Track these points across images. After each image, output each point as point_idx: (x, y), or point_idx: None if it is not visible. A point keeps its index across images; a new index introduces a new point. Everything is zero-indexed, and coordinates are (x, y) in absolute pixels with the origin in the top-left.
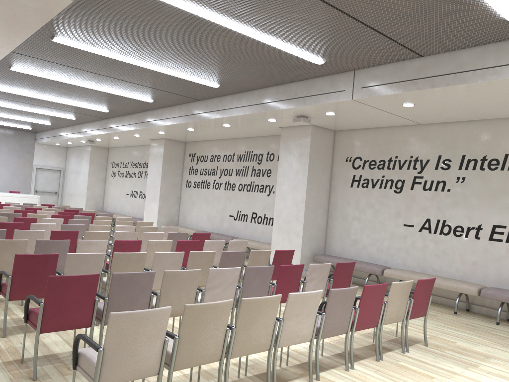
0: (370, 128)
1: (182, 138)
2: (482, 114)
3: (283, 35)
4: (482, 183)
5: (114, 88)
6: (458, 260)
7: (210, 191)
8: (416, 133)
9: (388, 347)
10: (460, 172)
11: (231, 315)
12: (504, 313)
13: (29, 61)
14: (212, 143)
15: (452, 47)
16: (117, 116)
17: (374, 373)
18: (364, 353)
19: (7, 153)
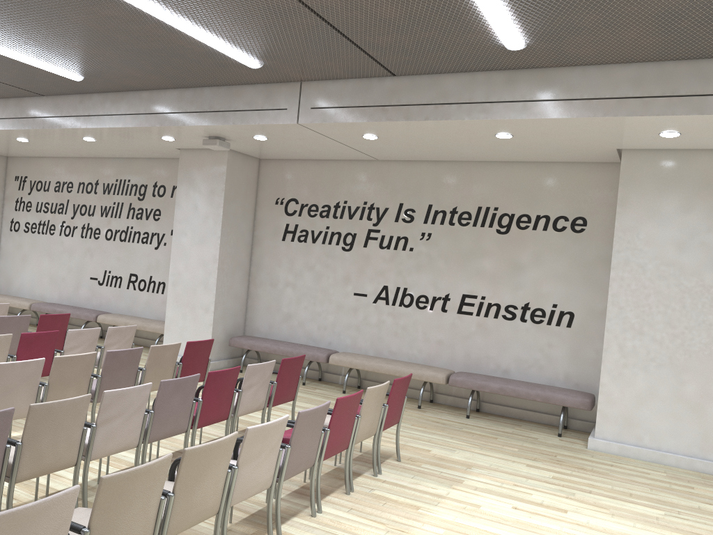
0: (310, 159)
1: (2, 150)
2: (455, 155)
3: (207, 21)
4: (452, 241)
5: None
6: (421, 339)
7: (55, 239)
8: (372, 172)
9: (355, 471)
10: (425, 226)
11: (136, 455)
12: (472, 402)
13: None
14: (59, 161)
15: (434, 70)
16: None
17: (349, 514)
18: (328, 485)
19: None
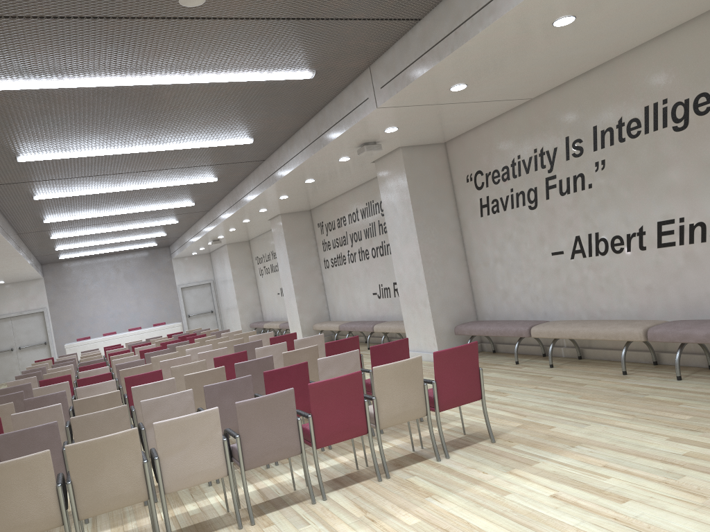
0: (480, 125)
1: (296, 207)
2: (585, 59)
3: (218, 66)
4: (628, 161)
5: (159, 181)
6: (628, 289)
7: (347, 267)
8: (532, 114)
9: (426, 456)
10: (596, 154)
11: None
12: (703, 357)
13: (38, 186)
14: (334, 202)
15: None
16: (214, 205)
17: (348, 502)
18: (374, 472)
19: (144, 280)
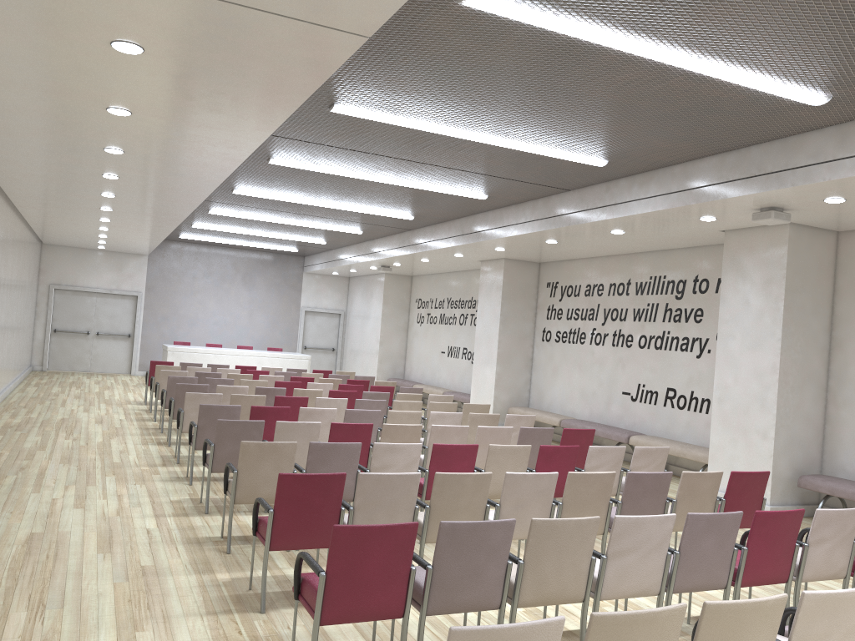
0: None
1: (534, 256)
2: None
3: (746, 56)
4: None
5: (424, 180)
6: None
7: (585, 349)
8: None
9: None
10: None
11: (657, 606)
12: None
13: (296, 147)
14: (589, 262)
15: None
16: (427, 225)
17: None
18: None
19: (264, 290)
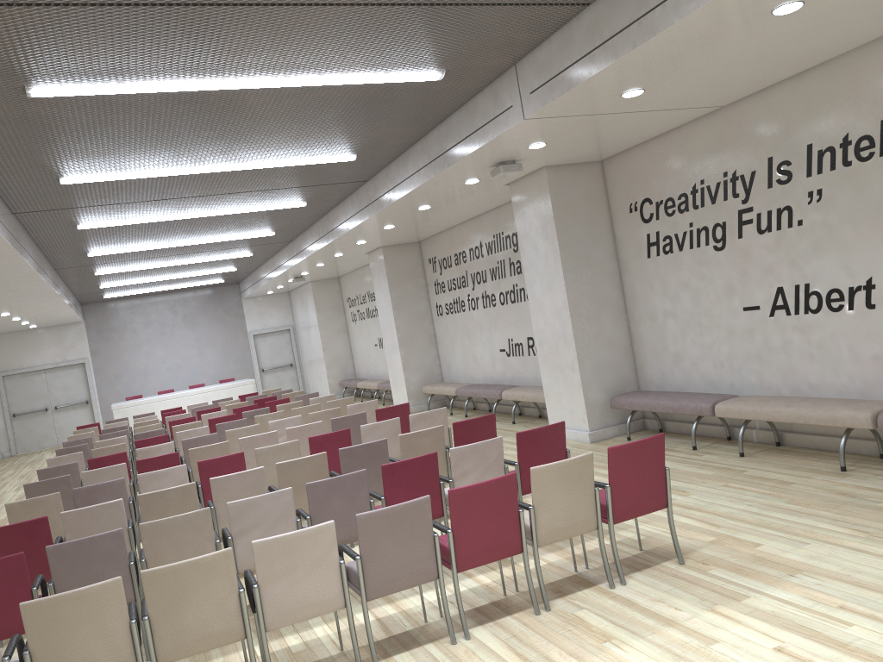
0: (650, 138)
1: (402, 239)
2: (802, 57)
3: (321, 66)
4: (854, 192)
5: (233, 206)
6: (848, 358)
7: (467, 315)
8: (722, 126)
9: (594, 580)
10: (810, 181)
11: None
12: None
13: (84, 212)
14: (451, 233)
15: None
16: (298, 234)
17: (499, 644)
18: (528, 600)
19: (208, 325)
